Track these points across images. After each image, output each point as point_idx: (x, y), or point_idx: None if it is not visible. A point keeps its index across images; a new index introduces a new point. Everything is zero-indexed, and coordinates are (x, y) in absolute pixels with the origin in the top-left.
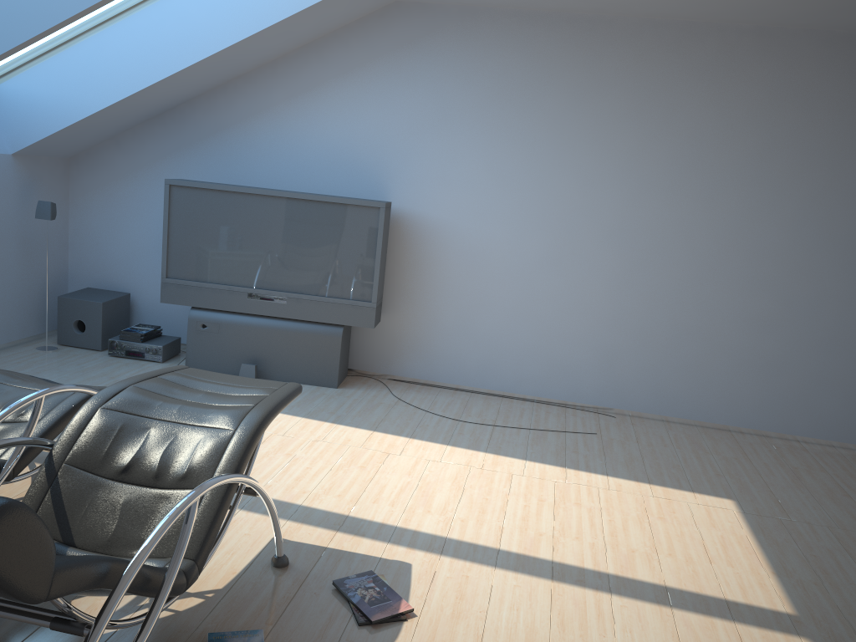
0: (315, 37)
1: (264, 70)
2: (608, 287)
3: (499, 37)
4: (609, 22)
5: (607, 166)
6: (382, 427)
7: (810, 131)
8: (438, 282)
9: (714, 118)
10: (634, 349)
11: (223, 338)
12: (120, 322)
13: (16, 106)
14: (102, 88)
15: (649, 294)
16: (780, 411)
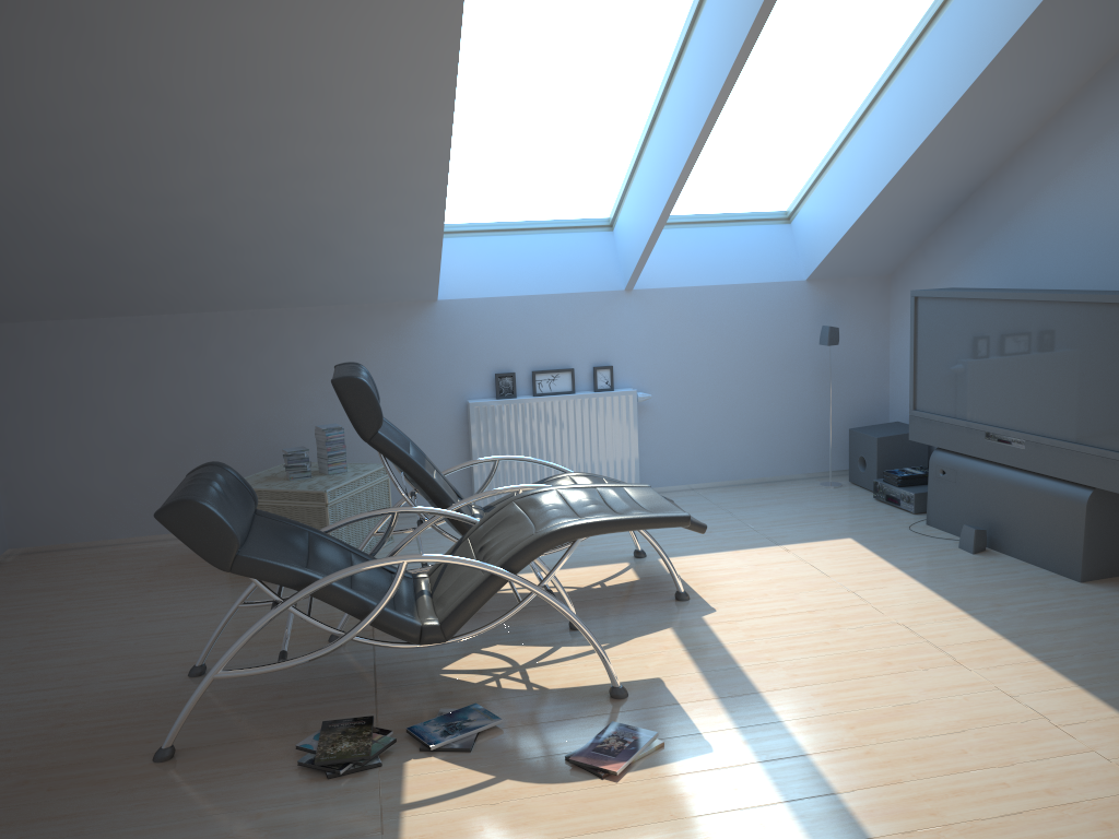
0: (1098, 61)
1: (1049, 126)
2: None
3: None
4: None
5: None
6: (1028, 638)
7: None
8: None
9: None
10: None
11: (959, 489)
12: (910, 463)
13: (807, 231)
14: (855, 197)
15: None
16: None
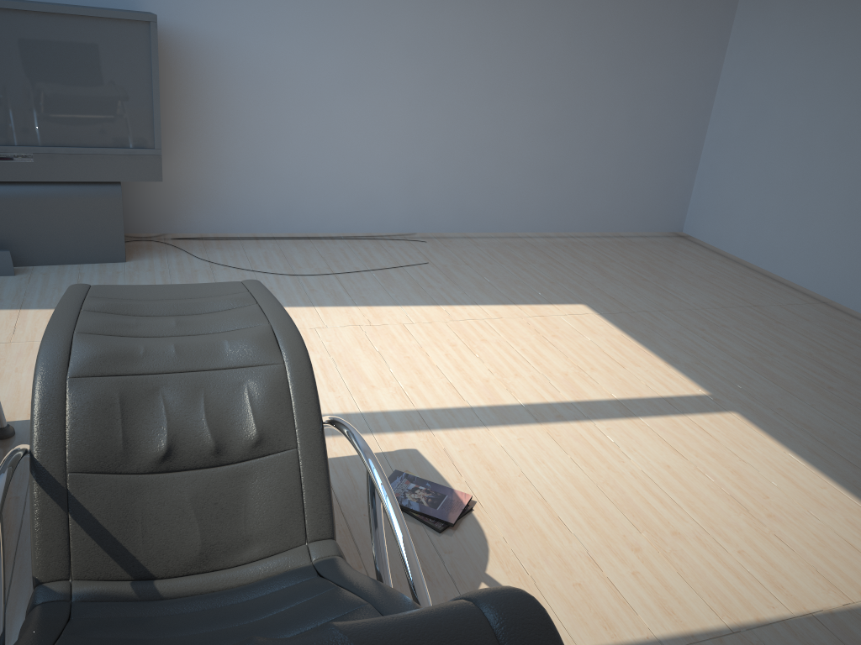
0: None
1: None
2: (409, 107)
3: None
4: None
5: None
6: None
7: None
8: (220, 114)
9: None
10: (437, 170)
11: None
12: None
13: None
14: None
15: (449, 111)
16: (560, 213)
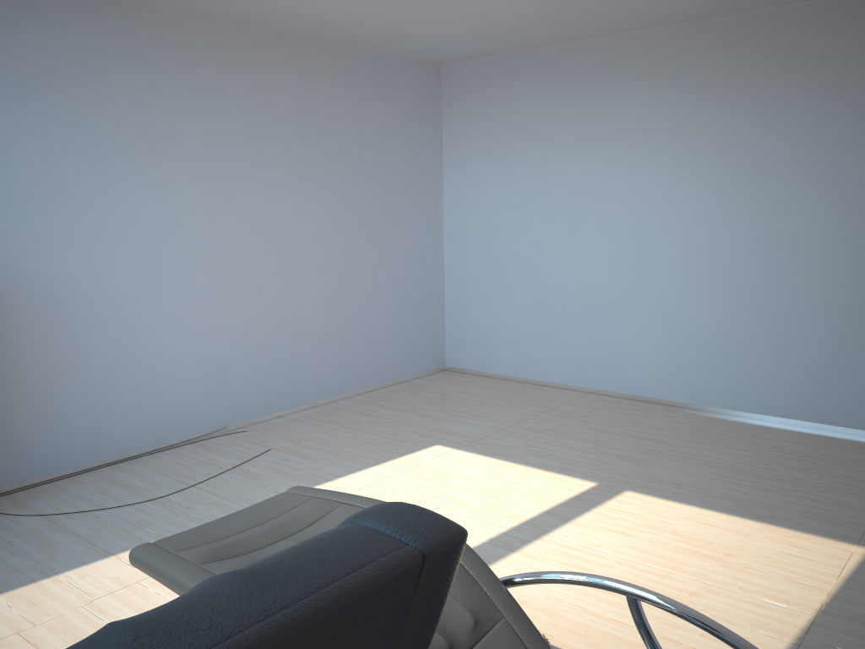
0: None
1: None
2: (207, 301)
3: (26, 11)
4: (152, 8)
5: (181, 170)
6: (110, 547)
7: (328, 127)
8: (11, 346)
9: (261, 116)
10: (241, 357)
11: None
12: None
13: None
14: None
15: (243, 298)
16: (352, 372)
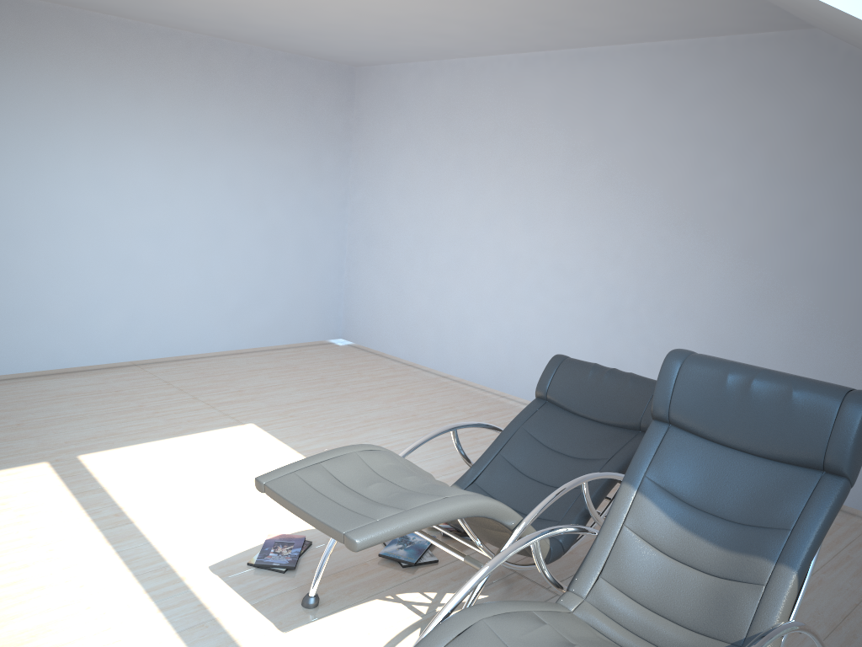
0: None
1: None
2: None
3: None
4: None
5: None
6: None
7: None
8: None
9: None
10: None
11: None
12: None
13: None
14: None
15: None
16: None
